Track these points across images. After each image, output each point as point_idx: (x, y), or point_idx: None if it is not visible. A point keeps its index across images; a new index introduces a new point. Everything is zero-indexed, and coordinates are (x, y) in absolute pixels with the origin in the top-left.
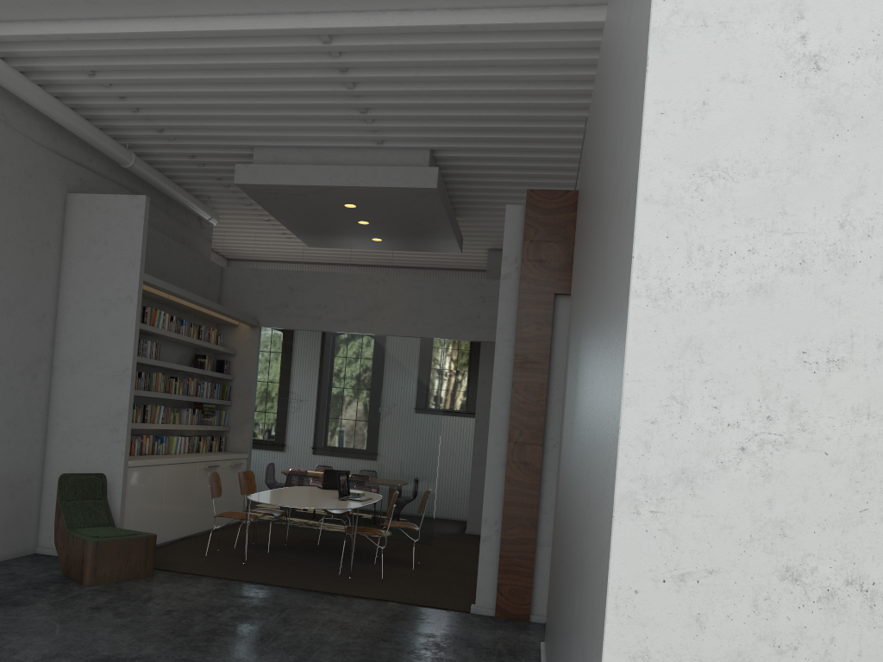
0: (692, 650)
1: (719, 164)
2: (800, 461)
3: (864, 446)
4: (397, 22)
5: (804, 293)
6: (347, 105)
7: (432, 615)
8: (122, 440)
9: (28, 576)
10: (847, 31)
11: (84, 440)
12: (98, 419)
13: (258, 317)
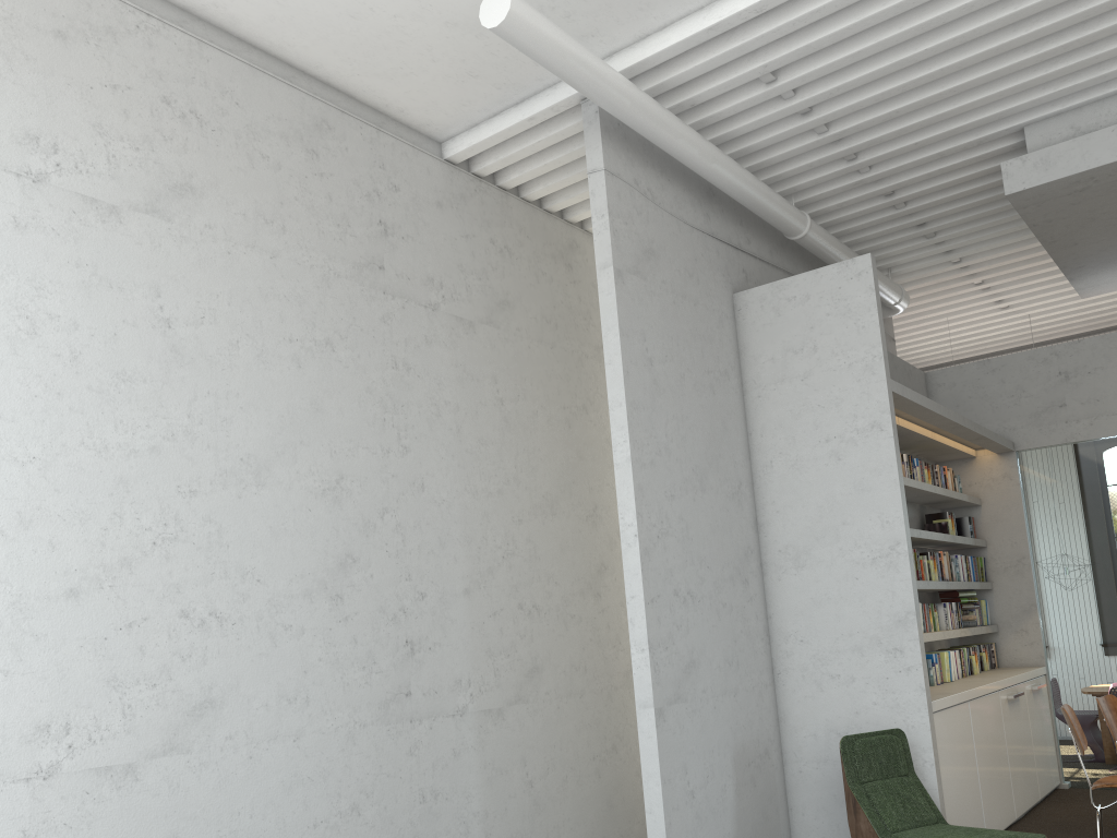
0: None
1: None
2: None
3: None
4: None
5: None
6: None
7: None
8: (914, 666)
9: None
10: None
11: (841, 676)
12: (861, 636)
13: (1009, 436)
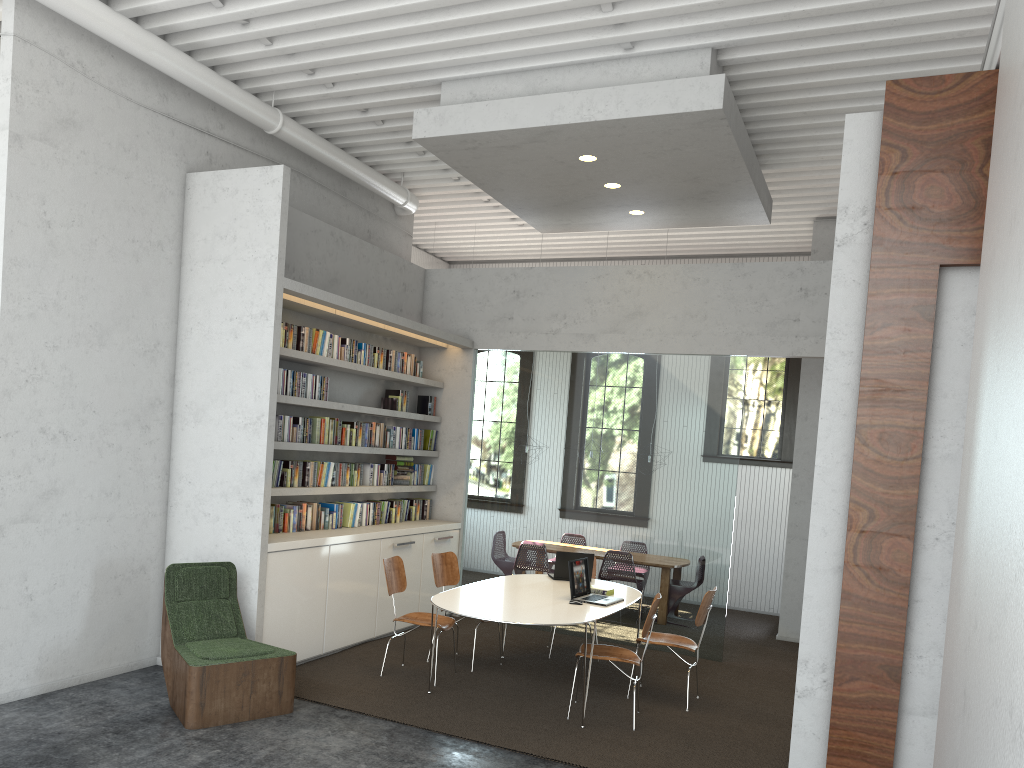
0: None
1: None
2: None
3: None
4: None
5: None
6: None
7: None
8: (257, 514)
9: (121, 707)
10: None
11: (211, 515)
12: (228, 485)
13: (472, 336)
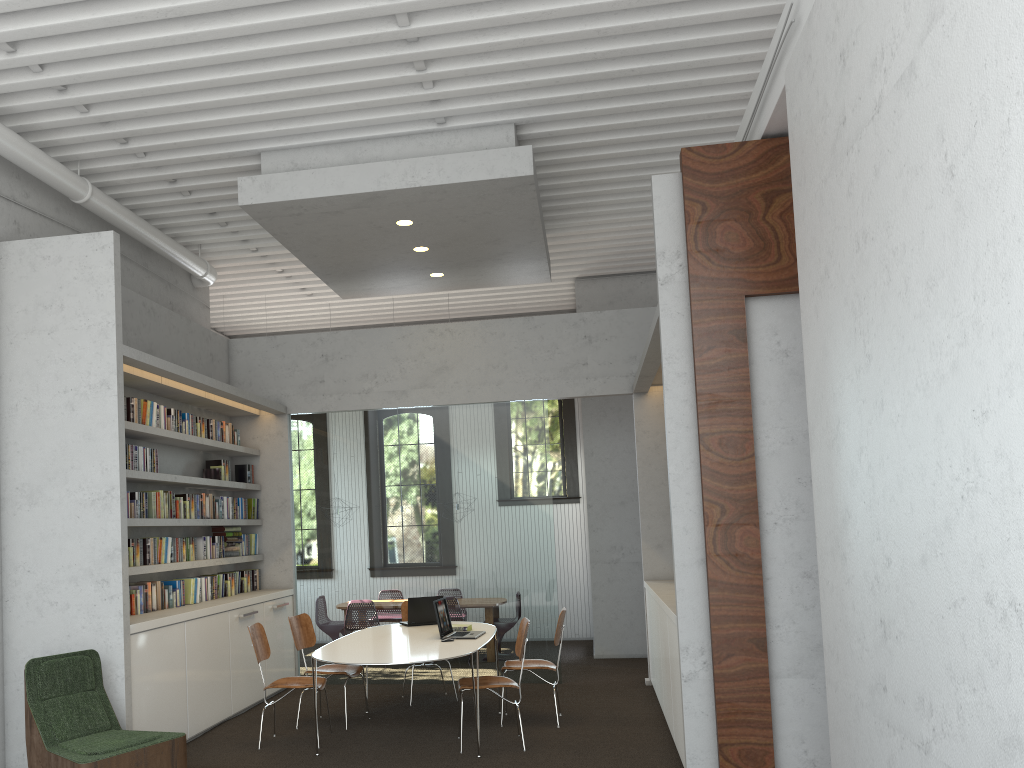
0: None
1: None
2: None
3: None
4: None
5: None
6: (398, 59)
7: None
8: (116, 595)
9: None
10: None
11: (59, 603)
12: (78, 568)
13: (284, 401)
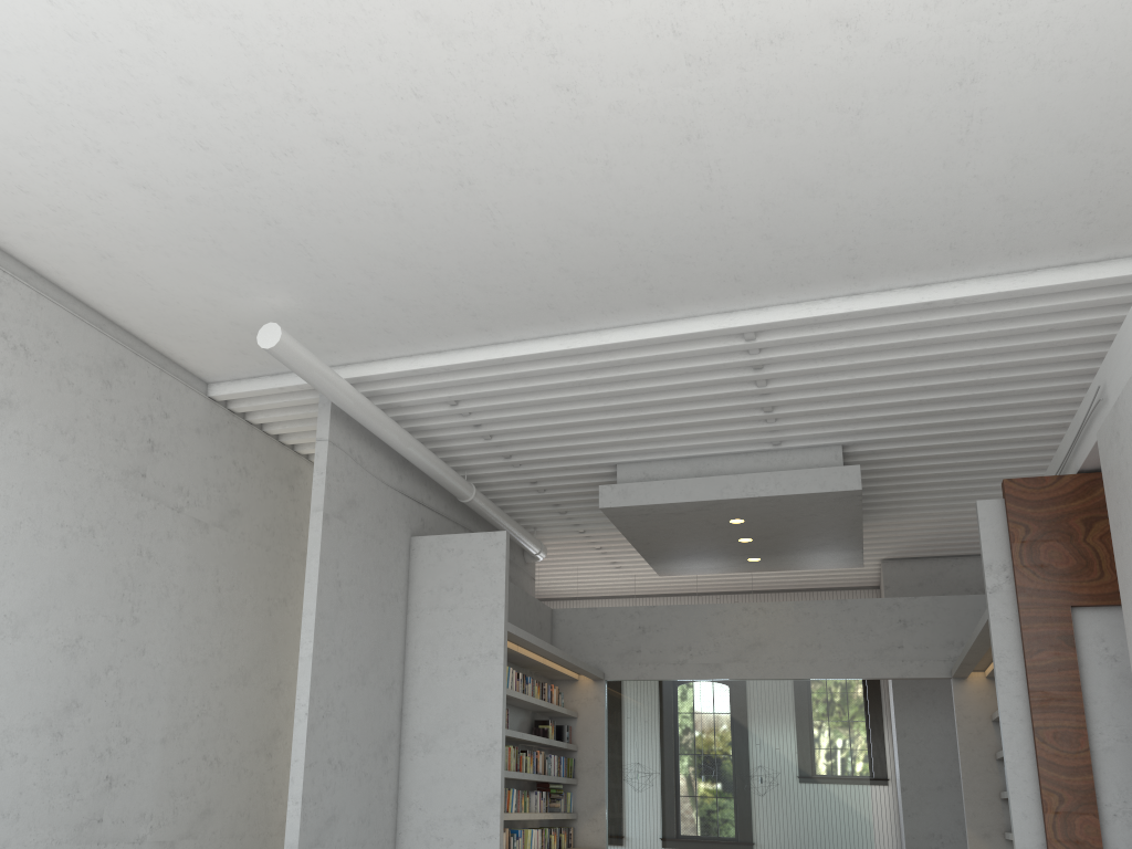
0: None
1: None
2: None
3: None
4: (845, 308)
5: None
6: (751, 405)
7: None
8: (494, 835)
9: None
10: None
11: (444, 838)
12: (462, 809)
13: (602, 668)
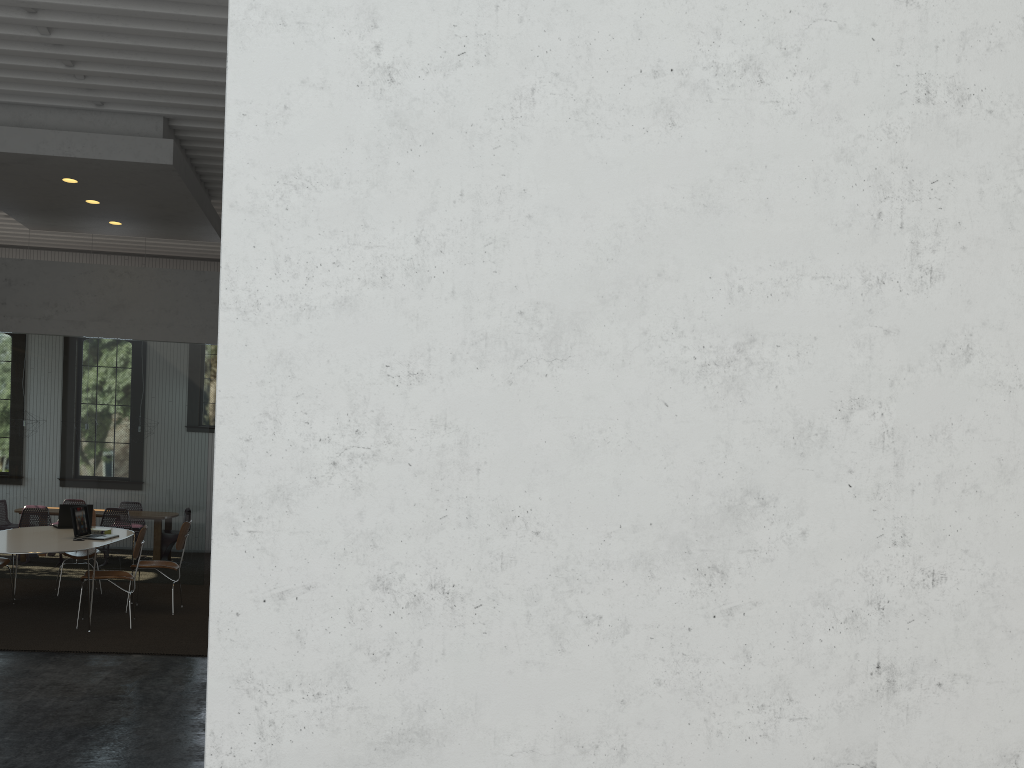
0: (294, 666)
1: (303, 172)
2: (387, 473)
3: (443, 456)
4: None
5: (386, 307)
6: (45, 55)
7: (182, 665)
8: None
9: None
10: (417, 45)
11: None
12: None
13: None
